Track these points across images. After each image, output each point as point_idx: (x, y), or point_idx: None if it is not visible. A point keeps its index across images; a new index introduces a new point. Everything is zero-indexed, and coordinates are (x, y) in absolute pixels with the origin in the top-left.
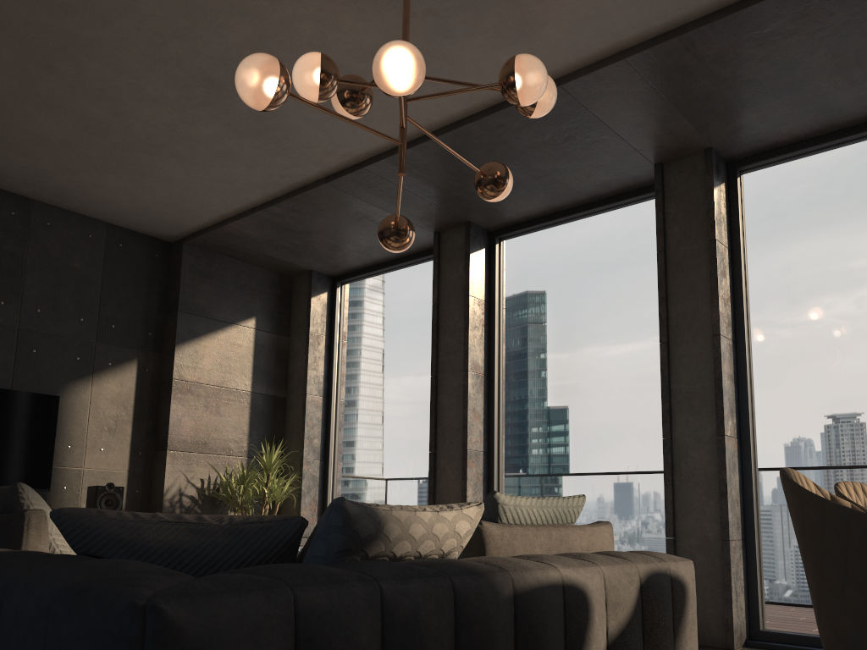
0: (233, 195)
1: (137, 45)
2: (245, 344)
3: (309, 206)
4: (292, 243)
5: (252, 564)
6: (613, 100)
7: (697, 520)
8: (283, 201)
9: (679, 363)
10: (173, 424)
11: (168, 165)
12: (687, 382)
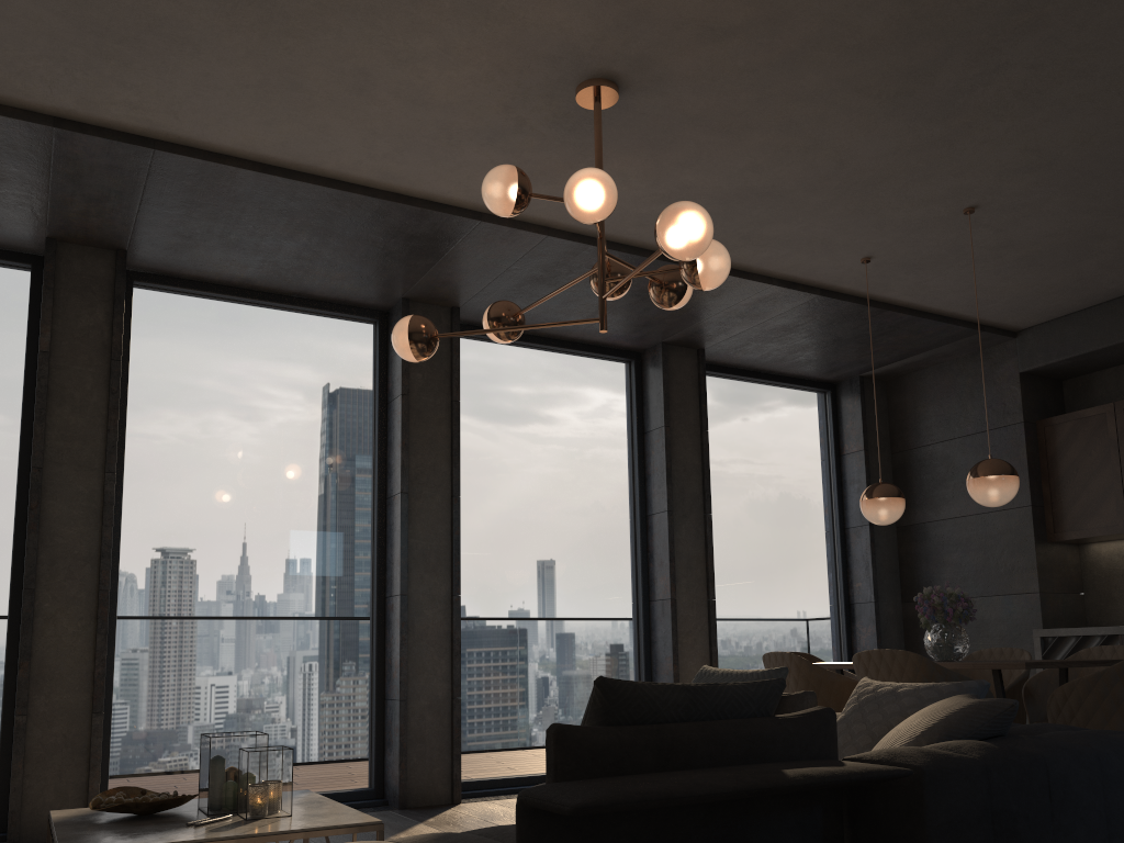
0: None
1: None
2: None
3: None
4: None
5: None
6: (484, 249)
7: (428, 679)
8: None
9: (417, 517)
10: None
11: None
12: (424, 538)
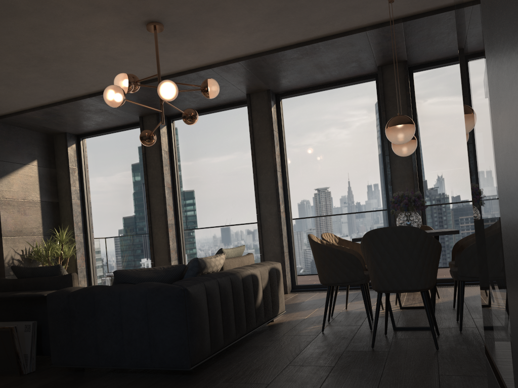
0: (32, 101)
1: (8, 44)
2: (33, 175)
3: (76, 106)
4: (59, 121)
5: (172, 279)
6: (232, 73)
7: (271, 246)
8: (62, 104)
9: (261, 182)
10: (3, 222)
11: (0, 88)
12: (265, 190)
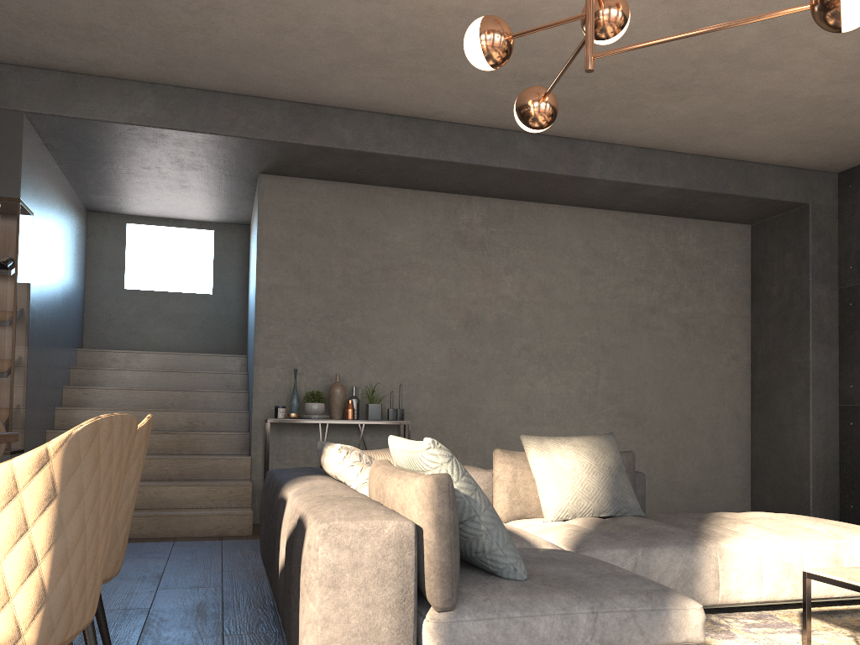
0: None
1: None
2: None
3: None
4: None
5: None
6: None
7: None
8: None
9: None
10: None
11: None
12: None
